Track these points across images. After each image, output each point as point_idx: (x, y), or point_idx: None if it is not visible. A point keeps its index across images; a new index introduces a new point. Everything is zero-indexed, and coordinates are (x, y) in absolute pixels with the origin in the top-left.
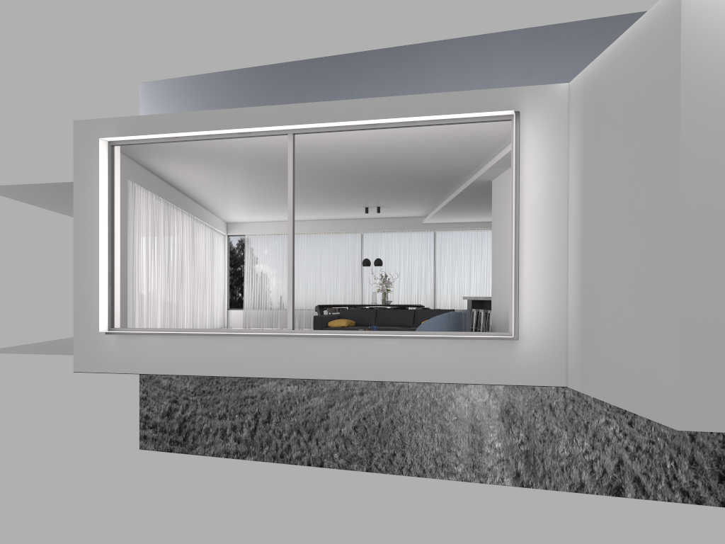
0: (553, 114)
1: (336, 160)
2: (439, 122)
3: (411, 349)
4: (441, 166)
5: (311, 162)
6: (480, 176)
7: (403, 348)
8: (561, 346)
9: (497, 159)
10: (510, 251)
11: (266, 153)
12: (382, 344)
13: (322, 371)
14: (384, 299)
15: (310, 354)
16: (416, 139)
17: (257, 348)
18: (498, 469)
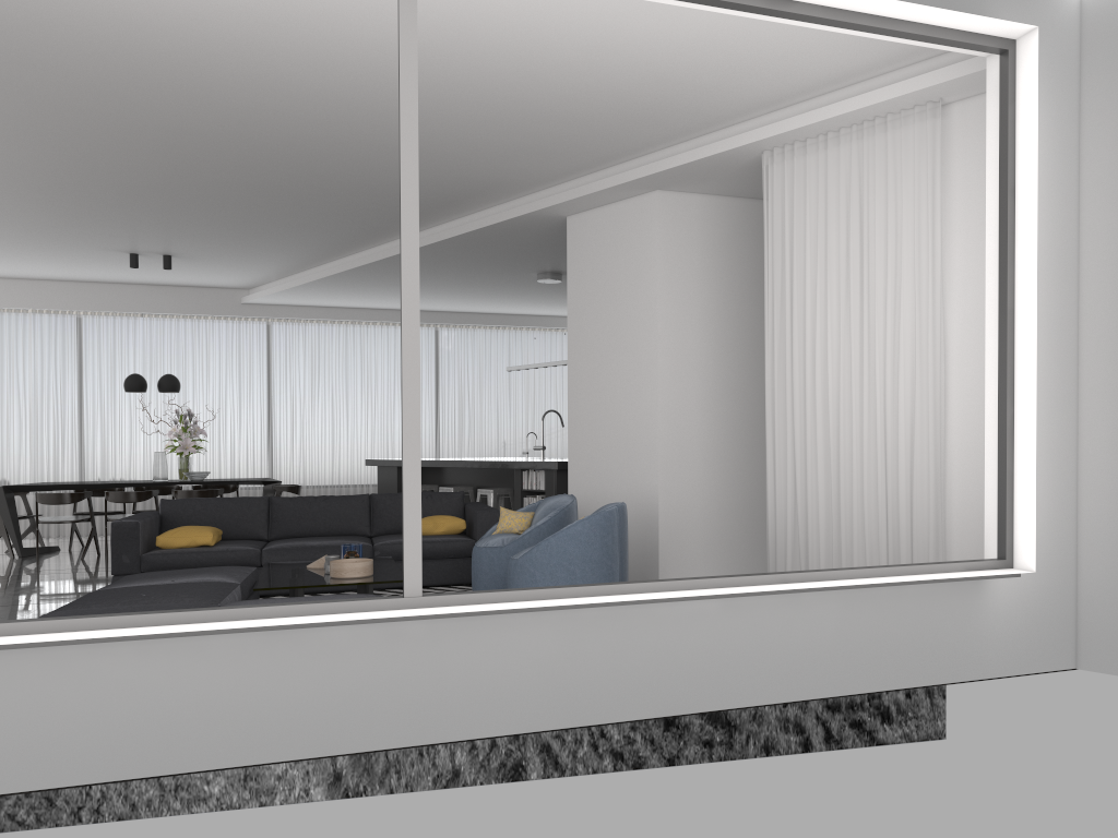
0: (1052, 61)
1: (237, 107)
2: (853, 20)
3: (753, 619)
4: (474, 170)
5: (150, 100)
6: (560, 204)
7: (731, 618)
8: (1065, 580)
9: (662, 165)
10: (660, 367)
11: (38, 40)
12: (676, 613)
13: (495, 712)
14: (186, 468)
15: (453, 665)
16: (536, 83)
17: (253, 665)
18: (297, 774)
